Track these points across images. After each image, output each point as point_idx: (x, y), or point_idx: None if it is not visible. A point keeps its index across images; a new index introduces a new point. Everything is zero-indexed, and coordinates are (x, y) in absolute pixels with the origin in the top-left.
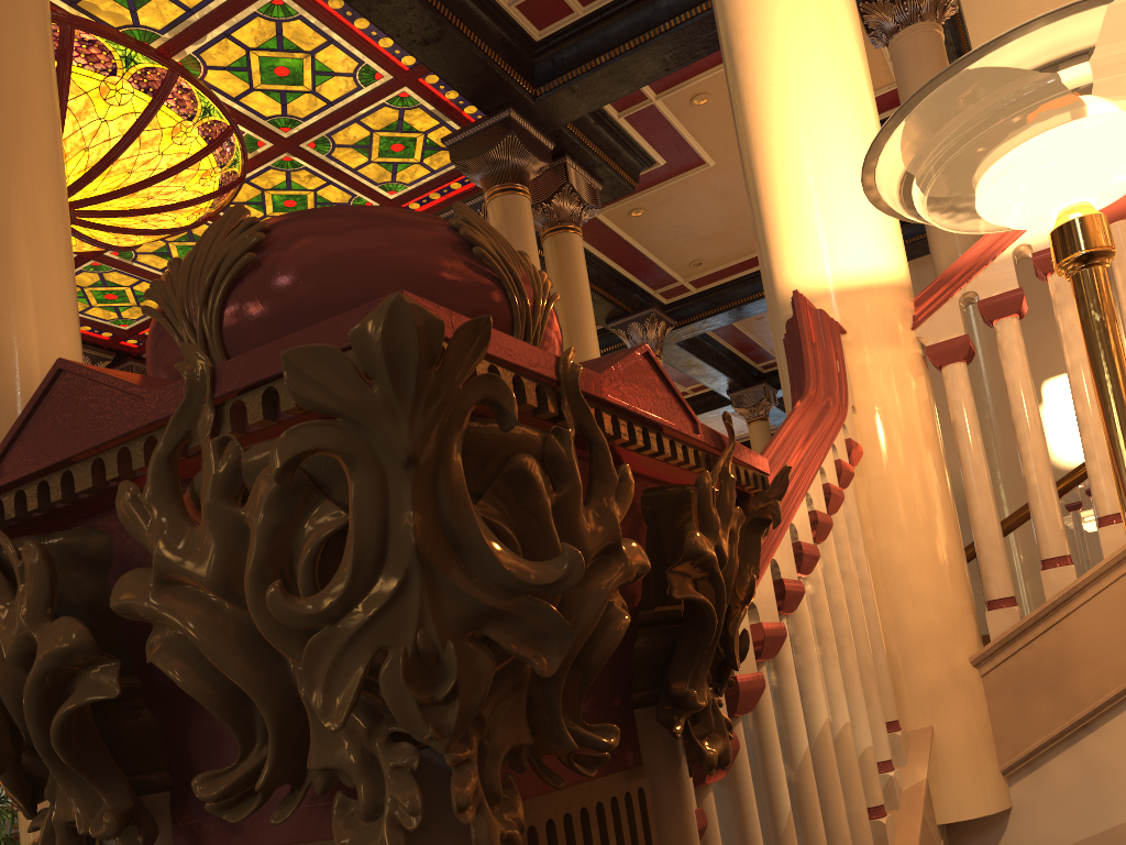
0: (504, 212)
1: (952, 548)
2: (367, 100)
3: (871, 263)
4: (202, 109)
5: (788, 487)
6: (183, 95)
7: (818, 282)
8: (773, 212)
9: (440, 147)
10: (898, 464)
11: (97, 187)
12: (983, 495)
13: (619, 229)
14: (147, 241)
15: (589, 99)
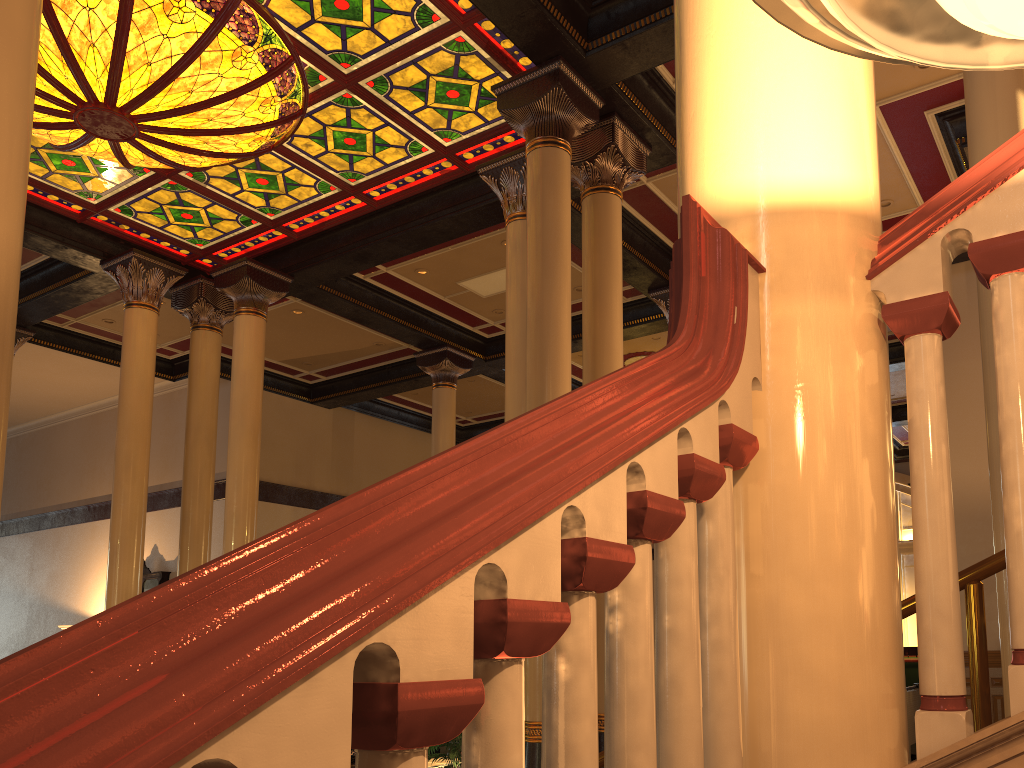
0: (541, 164)
1: (878, 608)
2: (424, 42)
3: (818, 175)
4: (264, 36)
5: (512, 495)
6: (244, 19)
7: (737, 195)
8: (695, 97)
9: (494, 98)
10: (812, 473)
11: (159, 103)
12: (938, 535)
13: (668, 199)
14: (213, 164)
15: (641, 58)
